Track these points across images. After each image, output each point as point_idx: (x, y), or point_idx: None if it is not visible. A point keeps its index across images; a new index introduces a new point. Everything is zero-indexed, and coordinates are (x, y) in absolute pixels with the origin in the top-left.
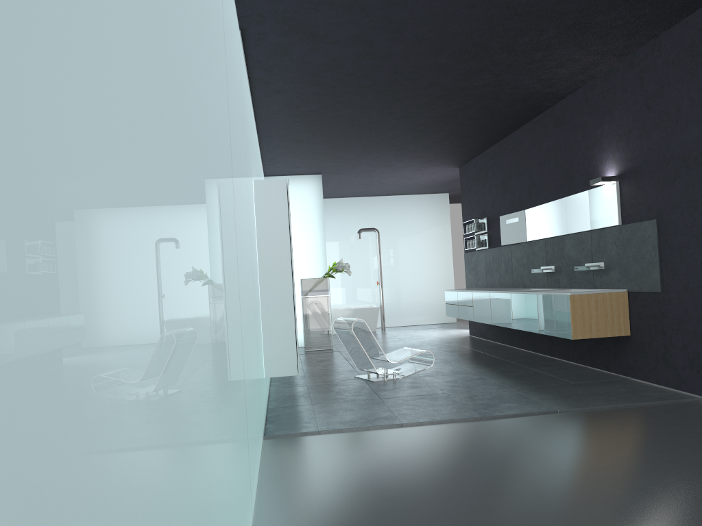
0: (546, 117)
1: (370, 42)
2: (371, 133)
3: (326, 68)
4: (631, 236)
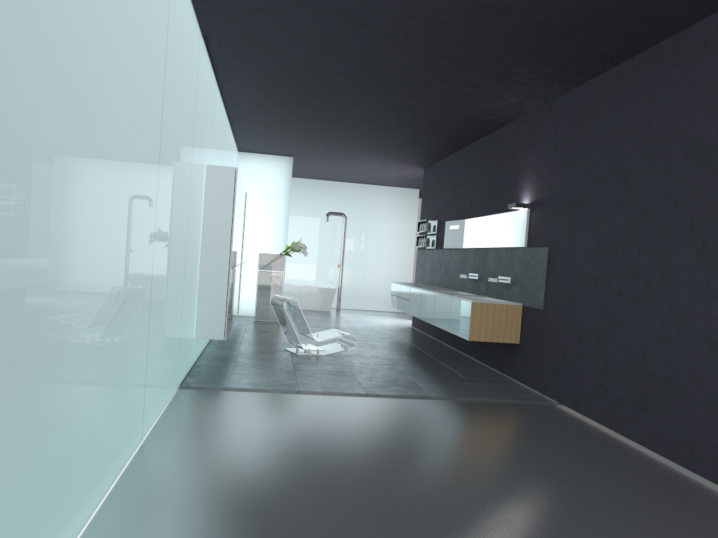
0: (490, 139)
1: (319, 60)
2: (334, 129)
3: (283, 74)
4: (531, 258)
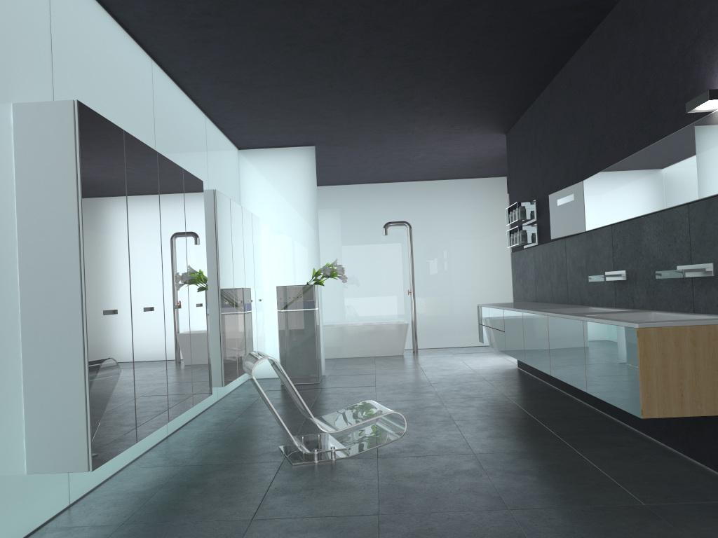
0: (614, 19)
1: None
2: (339, 65)
3: None
4: None
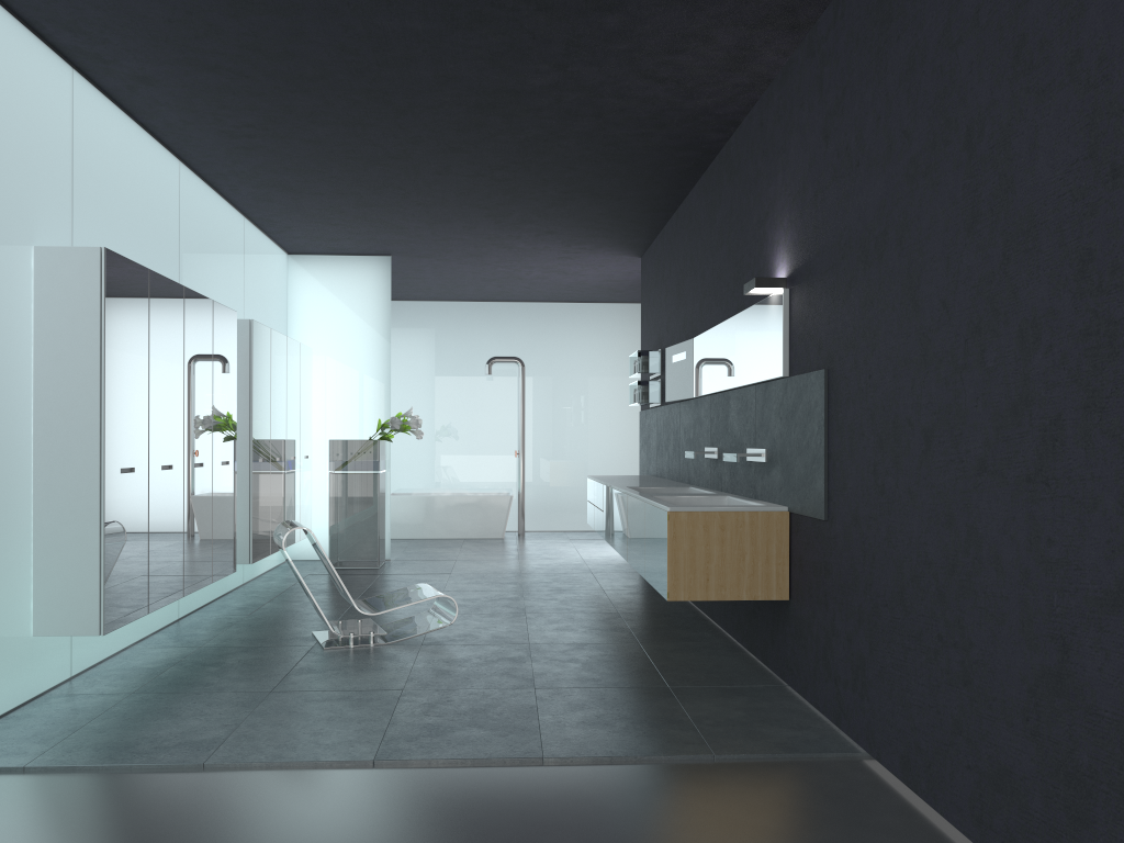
0: (721, 162)
1: None
2: (413, 179)
3: (190, 30)
4: (797, 401)
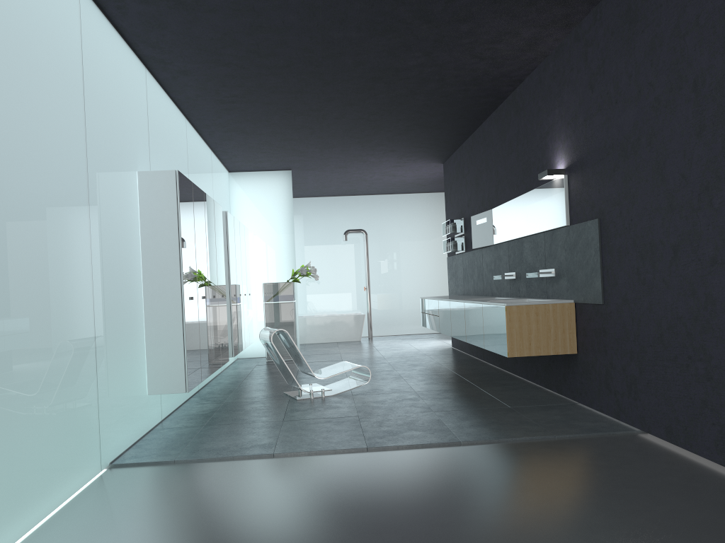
0: (508, 104)
1: (254, 10)
2: (320, 122)
3: (221, 43)
4: (577, 239)
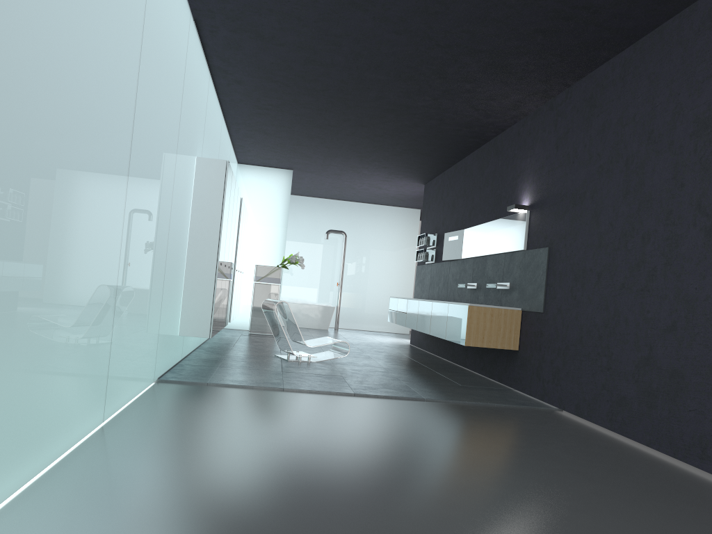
0: (490, 146)
1: (313, 49)
2: (332, 136)
3: (278, 67)
4: (531, 261)
